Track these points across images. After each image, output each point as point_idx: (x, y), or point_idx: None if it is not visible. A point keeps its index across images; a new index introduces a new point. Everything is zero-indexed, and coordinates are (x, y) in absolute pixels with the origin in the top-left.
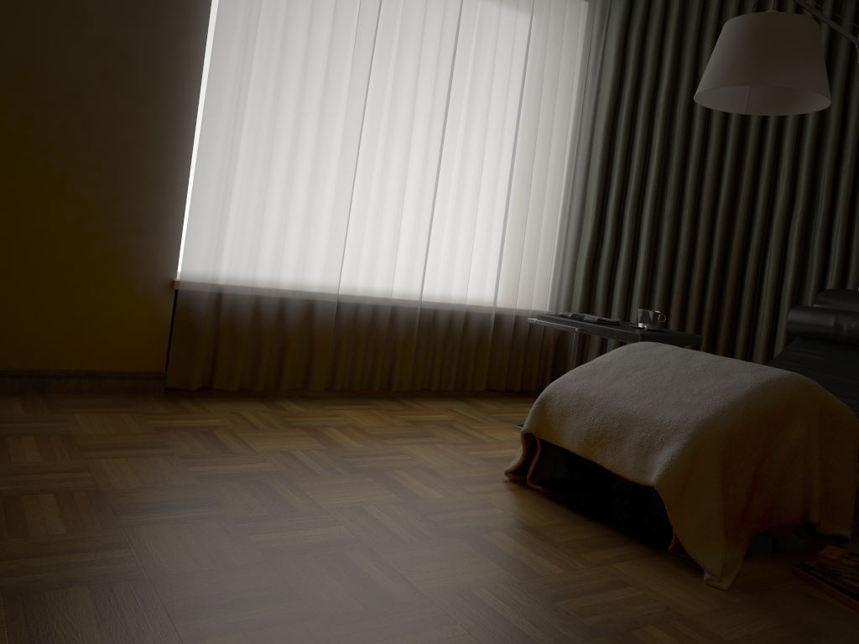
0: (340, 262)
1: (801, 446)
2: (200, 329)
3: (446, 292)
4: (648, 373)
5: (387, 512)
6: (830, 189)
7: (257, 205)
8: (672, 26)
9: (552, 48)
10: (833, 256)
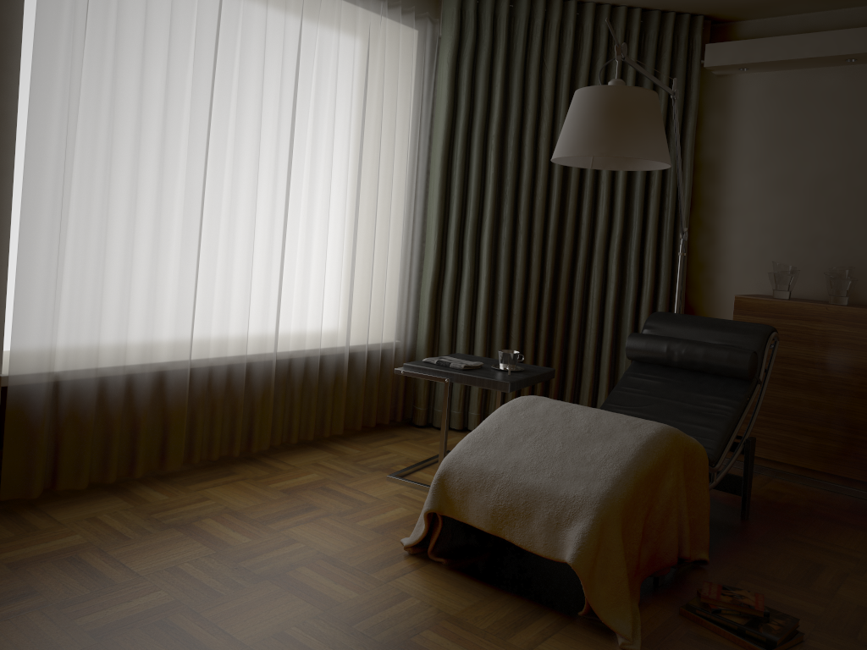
0: (192, 327)
1: (674, 493)
2: (39, 429)
3: (301, 341)
4: (538, 439)
5: (312, 633)
6: (642, 212)
7: (96, 279)
8: (500, 59)
9: (388, 80)
10: (646, 272)
